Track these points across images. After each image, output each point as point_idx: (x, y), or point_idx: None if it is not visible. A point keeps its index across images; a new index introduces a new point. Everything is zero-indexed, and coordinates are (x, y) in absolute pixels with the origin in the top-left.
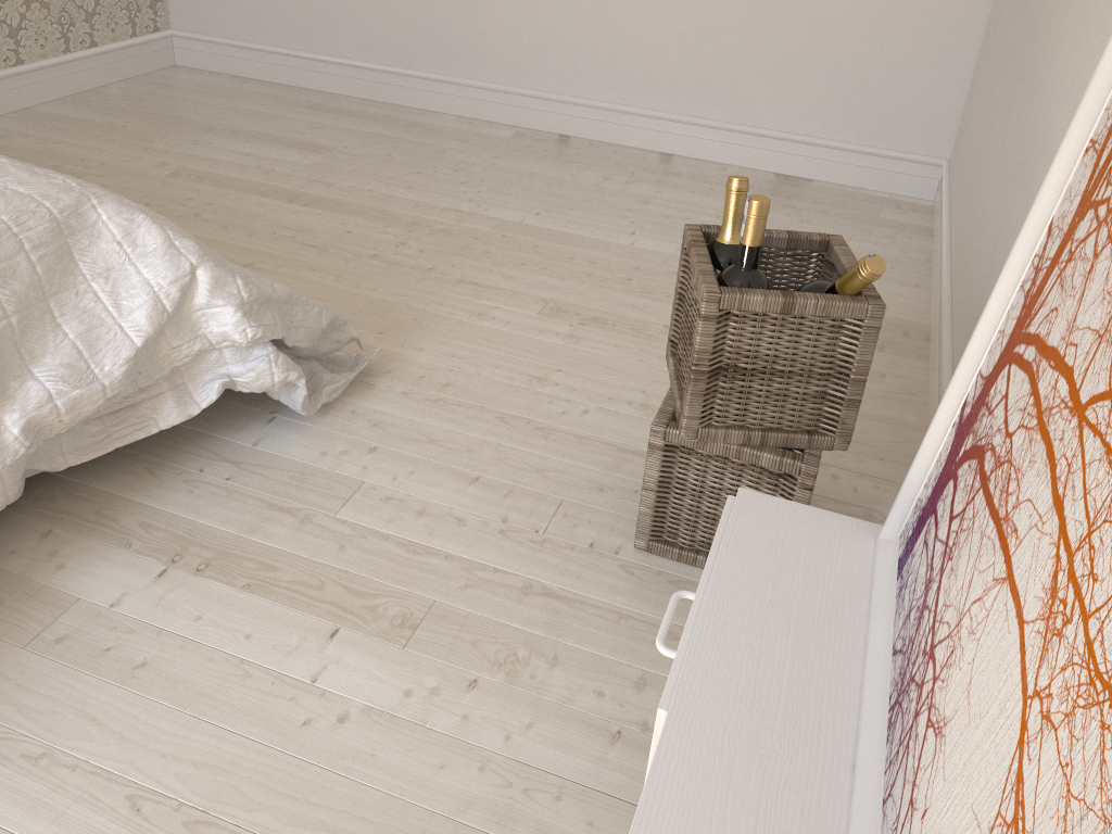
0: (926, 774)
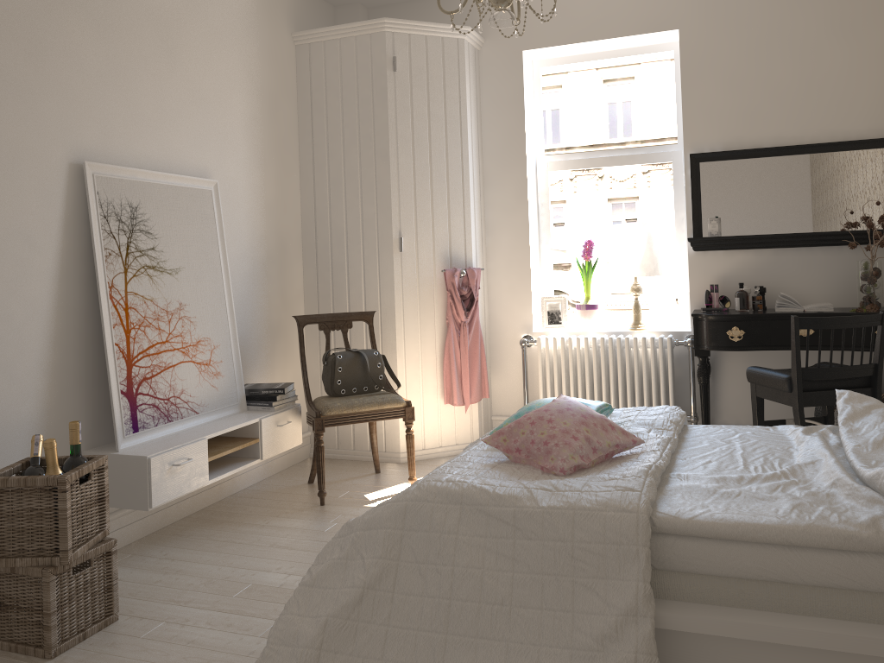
0: (186, 396)
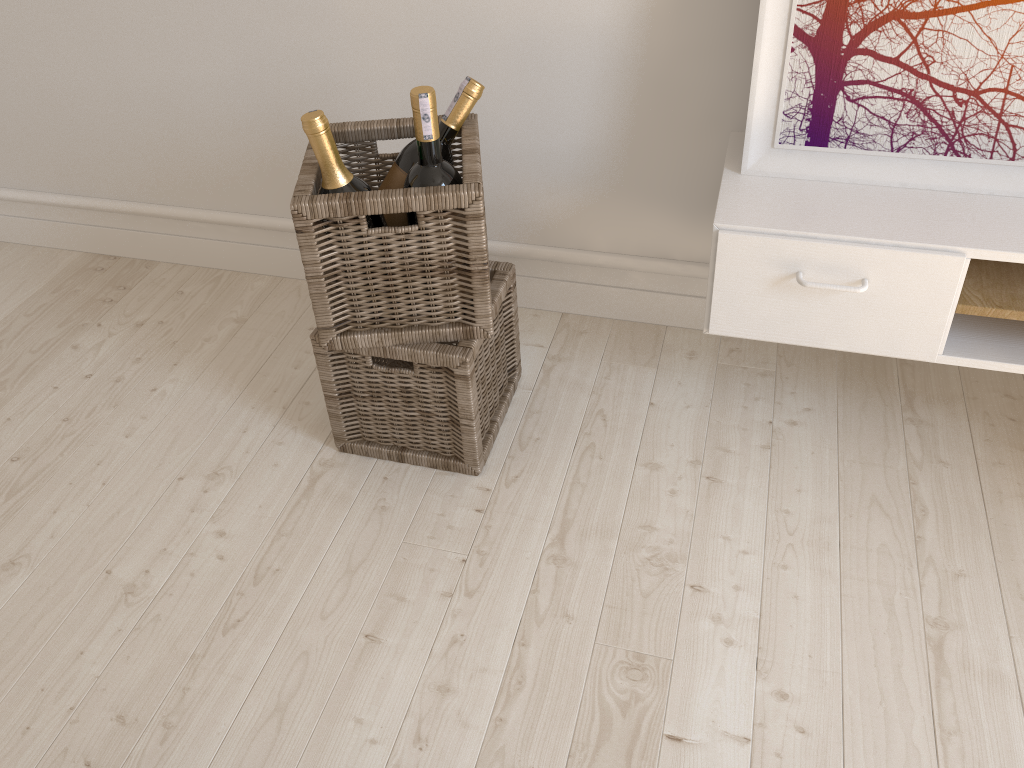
0: None
